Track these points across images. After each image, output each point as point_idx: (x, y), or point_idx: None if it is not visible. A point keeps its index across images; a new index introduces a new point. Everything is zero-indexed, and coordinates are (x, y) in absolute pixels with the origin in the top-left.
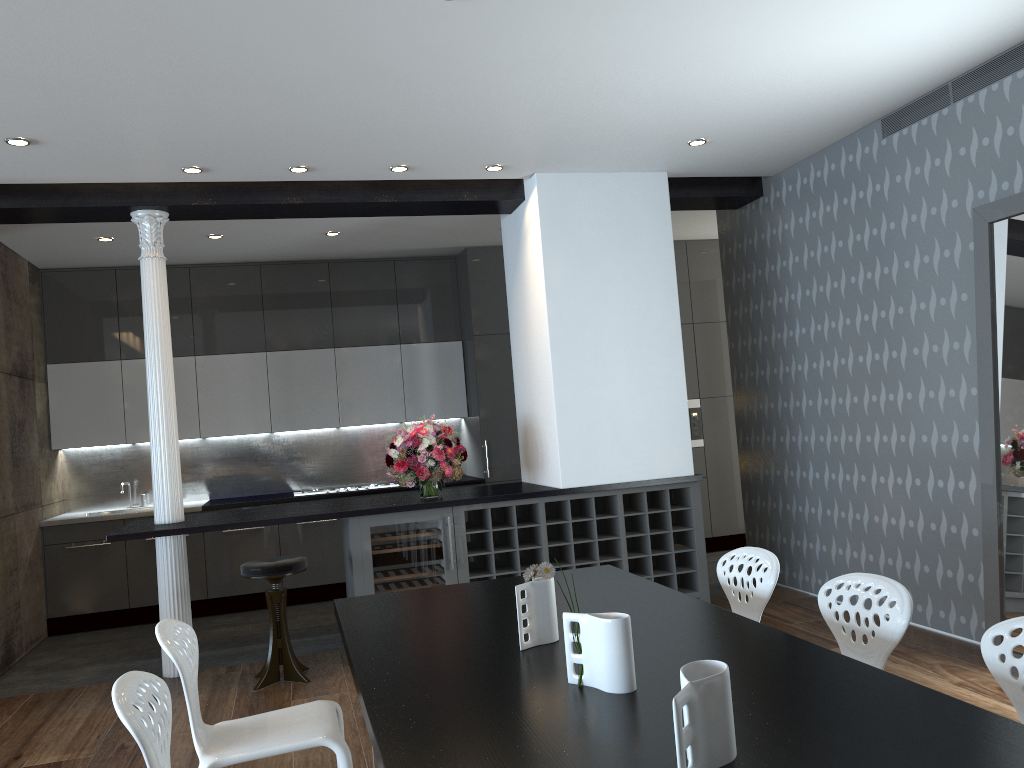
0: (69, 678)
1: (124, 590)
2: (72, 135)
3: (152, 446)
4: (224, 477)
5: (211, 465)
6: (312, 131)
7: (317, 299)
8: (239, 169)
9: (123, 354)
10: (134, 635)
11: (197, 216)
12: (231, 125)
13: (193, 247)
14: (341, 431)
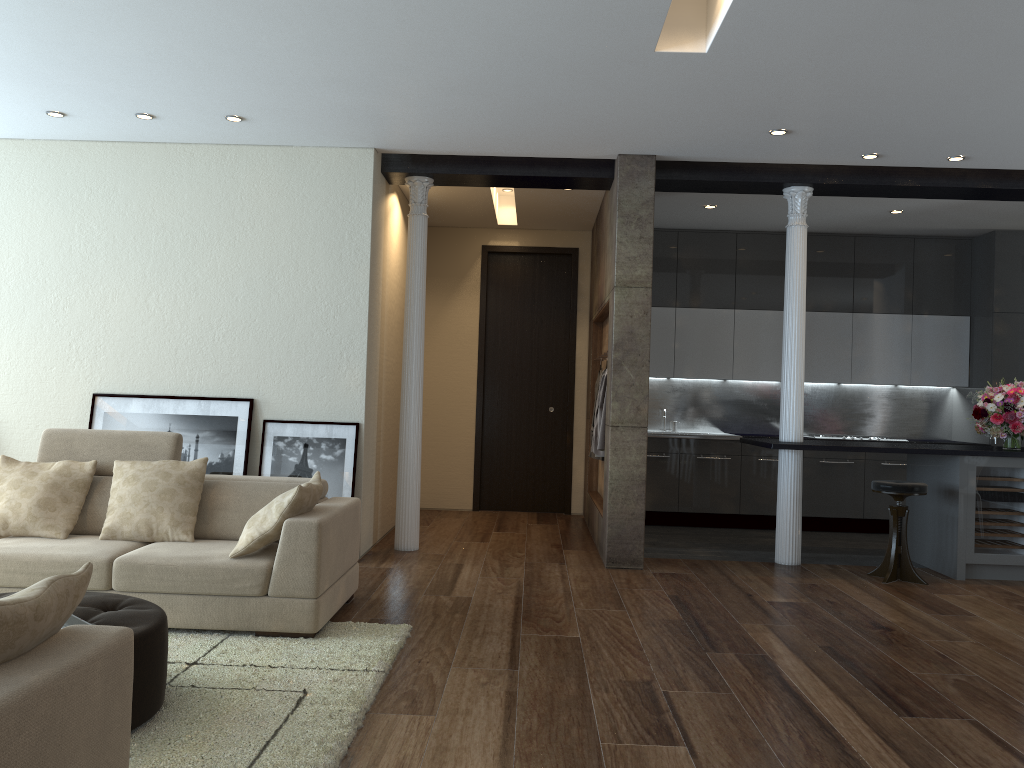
0: (691, 553)
1: (675, 496)
2: (824, 128)
3: (785, 378)
4: (737, 415)
5: (728, 404)
6: (1015, 129)
7: (842, 268)
8: (906, 157)
9: (677, 303)
10: (692, 533)
11: (830, 193)
12: (957, 123)
13: (763, 217)
14: (841, 387)
